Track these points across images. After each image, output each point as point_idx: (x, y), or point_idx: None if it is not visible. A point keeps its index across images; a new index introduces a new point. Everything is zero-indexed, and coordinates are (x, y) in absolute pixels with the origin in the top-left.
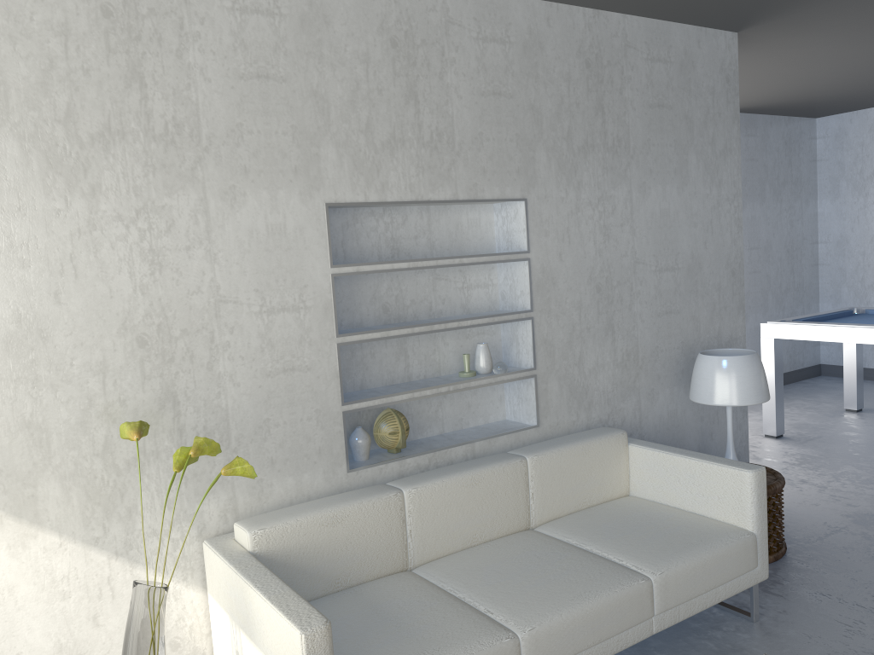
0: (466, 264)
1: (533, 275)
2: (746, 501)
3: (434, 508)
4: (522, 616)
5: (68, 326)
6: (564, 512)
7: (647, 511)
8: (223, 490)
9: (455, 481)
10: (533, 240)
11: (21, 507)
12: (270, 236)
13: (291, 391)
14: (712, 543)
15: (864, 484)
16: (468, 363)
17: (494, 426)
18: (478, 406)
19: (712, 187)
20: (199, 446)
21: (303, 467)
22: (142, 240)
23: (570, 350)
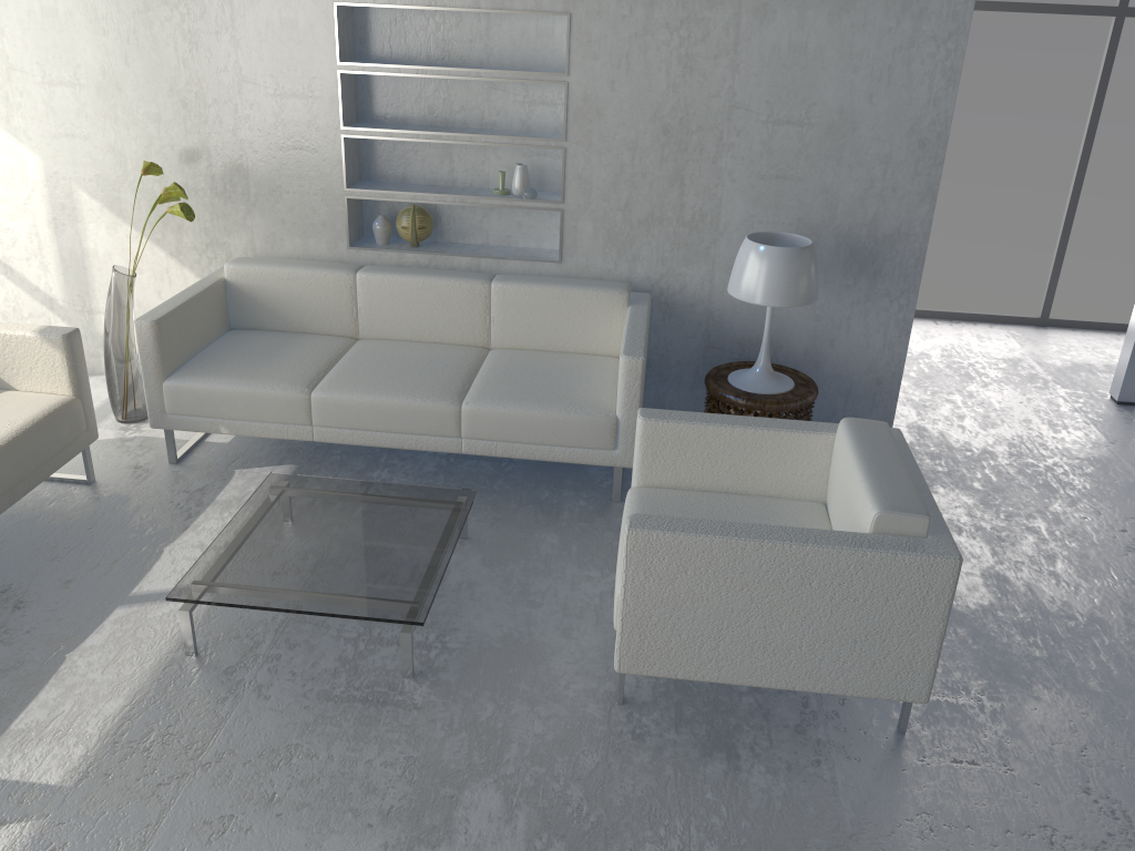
0: (484, 79)
1: (570, 102)
2: (617, 385)
3: (382, 297)
4: (332, 385)
5: (135, 83)
6: (530, 346)
7: (584, 370)
8: (244, 233)
9: (405, 280)
10: (574, 63)
11: (113, 204)
12: (283, 29)
13: (300, 167)
14: (554, 406)
15: (1060, 479)
16: (501, 181)
17: (537, 252)
18: (531, 228)
19: (902, 18)
20: (168, 189)
21: (309, 233)
22: (182, 22)
23: (614, 194)
